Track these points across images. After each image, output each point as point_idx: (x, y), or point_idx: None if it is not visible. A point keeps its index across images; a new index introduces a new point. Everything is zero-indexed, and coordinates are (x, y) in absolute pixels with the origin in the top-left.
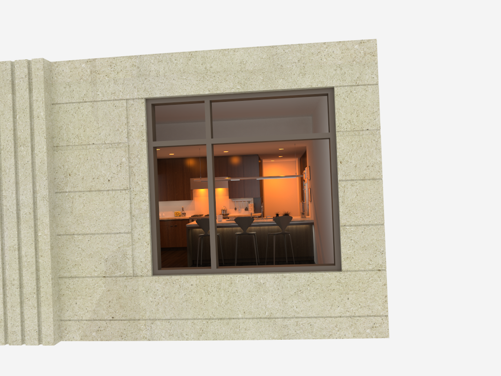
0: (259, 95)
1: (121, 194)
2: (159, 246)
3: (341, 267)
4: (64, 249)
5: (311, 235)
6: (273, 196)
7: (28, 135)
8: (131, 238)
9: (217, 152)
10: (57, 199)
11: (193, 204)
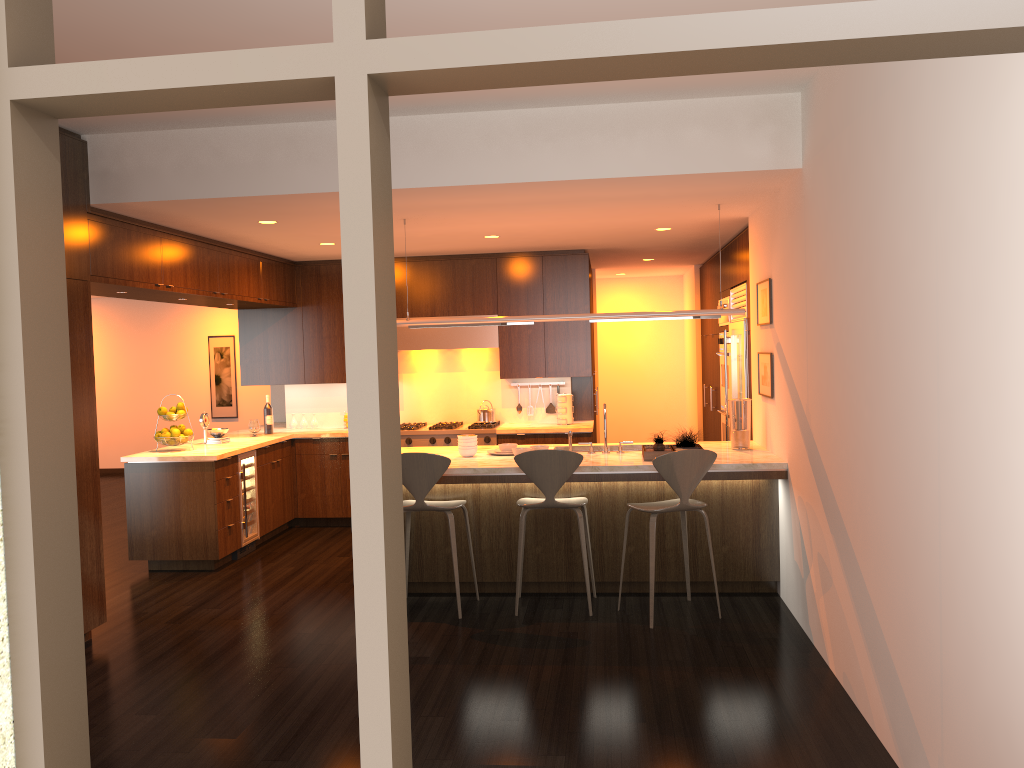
0: None
1: None
2: (77, 694)
3: None
4: None
5: (772, 511)
6: (619, 369)
7: None
8: None
9: (467, 241)
10: None
11: (400, 394)
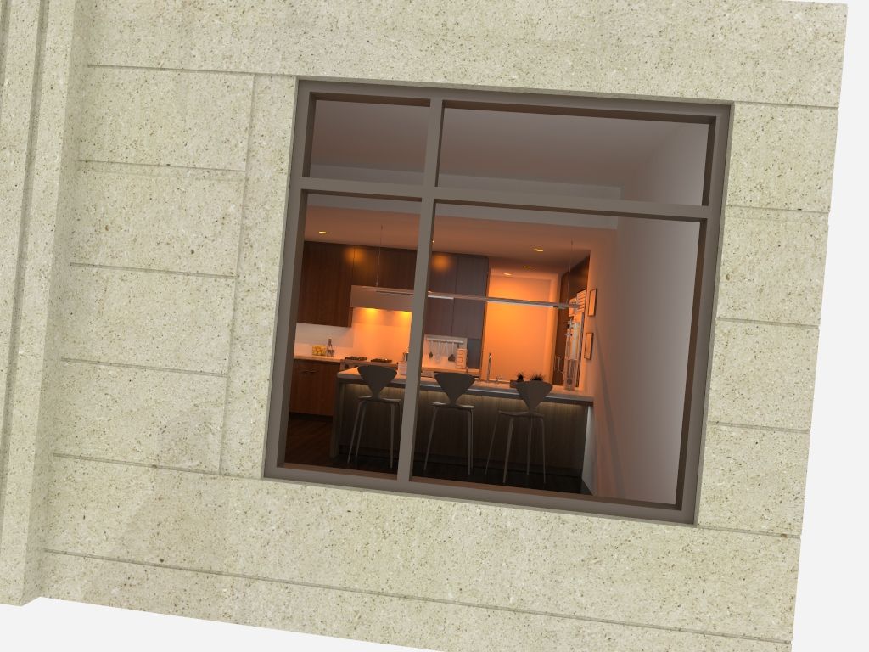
0: (556, 101)
1: (216, 287)
2: (286, 413)
3: (694, 517)
4: (74, 394)
5: (583, 426)
6: (499, 340)
7: (25, 127)
8: (227, 389)
9: (413, 242)
10: (72, 280)
11: (352, 337)
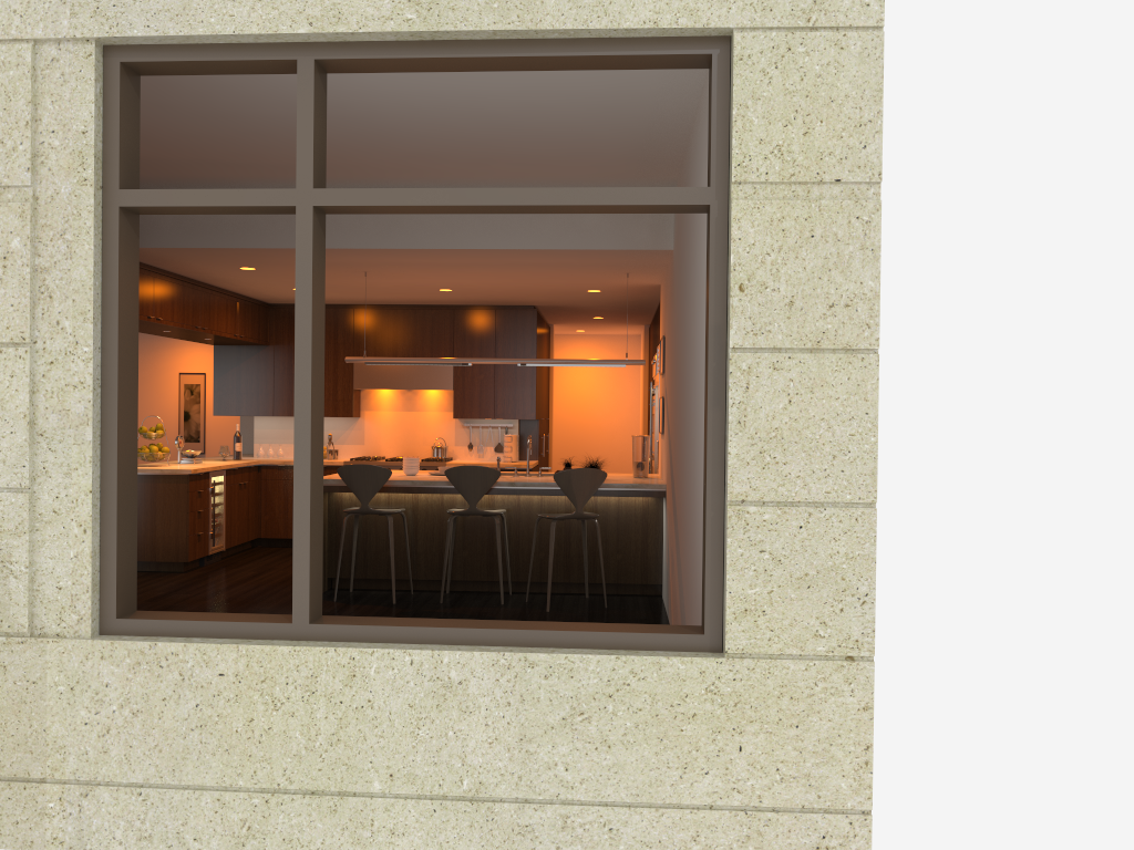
0: (480, 50)
1: (3, 360)
2: (132, 538)
3: (723, 642)
4: None
5: (658, 526)
6: (578, 421)
7: None
8: (31, 509)
9: (425, 293)
10: None
11: (362, 430)
